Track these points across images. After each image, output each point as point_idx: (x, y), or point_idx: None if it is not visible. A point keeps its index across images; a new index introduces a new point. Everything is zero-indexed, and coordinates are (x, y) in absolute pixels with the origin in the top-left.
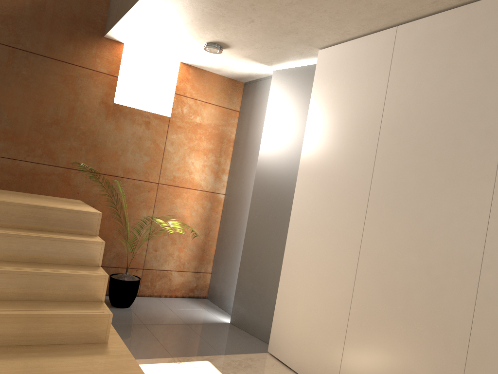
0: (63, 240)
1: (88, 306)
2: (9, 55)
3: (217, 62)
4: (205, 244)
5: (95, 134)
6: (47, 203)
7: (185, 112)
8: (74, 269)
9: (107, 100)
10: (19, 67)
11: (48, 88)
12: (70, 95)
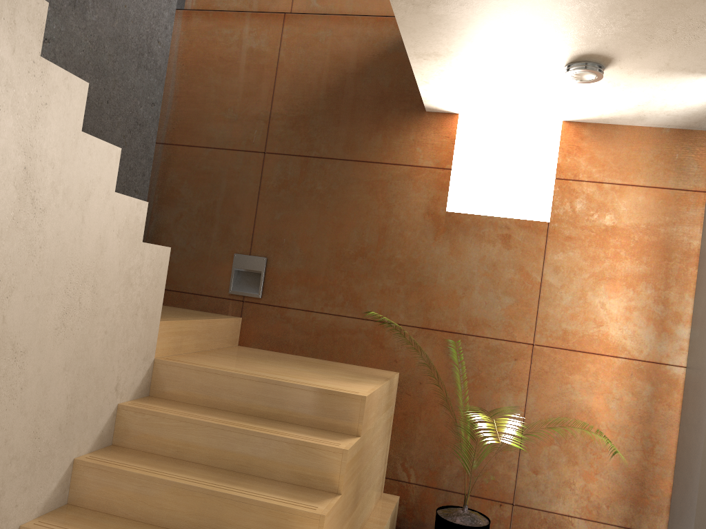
0: (281, 440)
1: None
2: (301, 168)
3: (621, 101)
4: (647, 471)
5: (418, 264)
6: (301, 377)
7: (578, 210)
8: (285, 493)
9: (435, 209)
10: (313, 181)
11: (350, 205)
12: (380, 209)
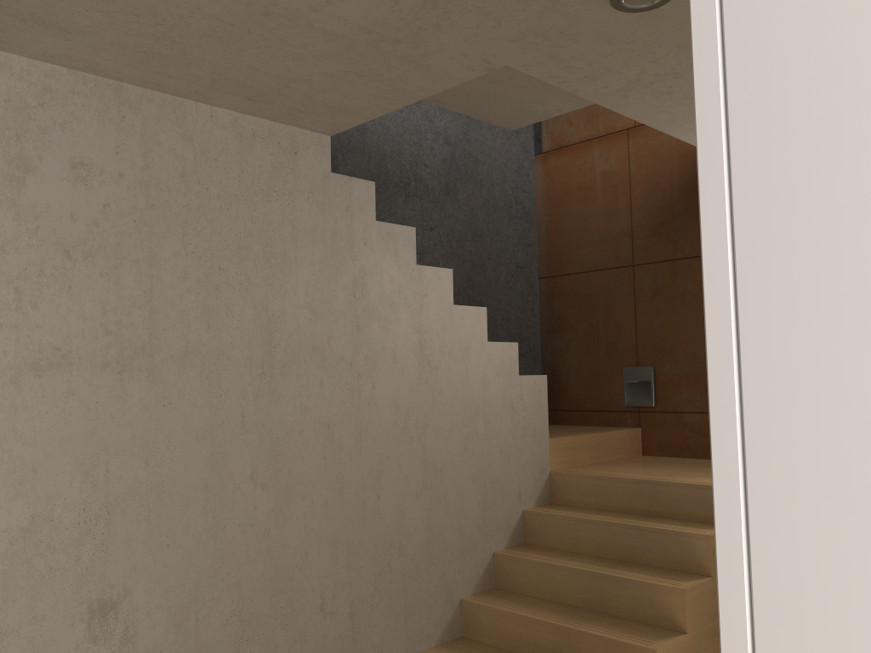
0: (652, 531)
1: (647, 633)
2: (669, 272)
3: None
4: None
5: None
6: (680, 476)
7: None
8: (657, 574)
9: None
10: (684, 283)
11: None
12: None
